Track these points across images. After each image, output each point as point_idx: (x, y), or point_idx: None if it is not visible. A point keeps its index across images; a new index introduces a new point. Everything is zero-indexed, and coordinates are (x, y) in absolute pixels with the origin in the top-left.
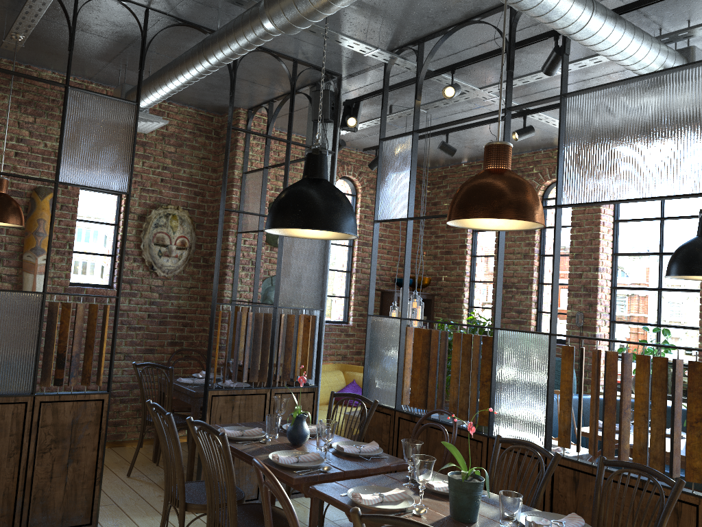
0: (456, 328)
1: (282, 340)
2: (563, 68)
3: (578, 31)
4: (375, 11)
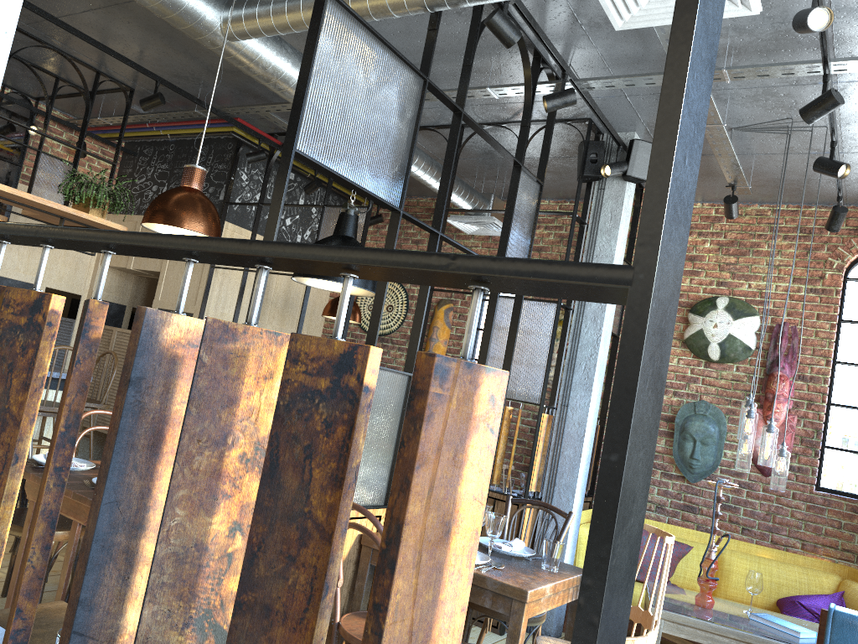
0: None
1: None
2: (425, 47)
3: (386, 10)
4: (450, 56)
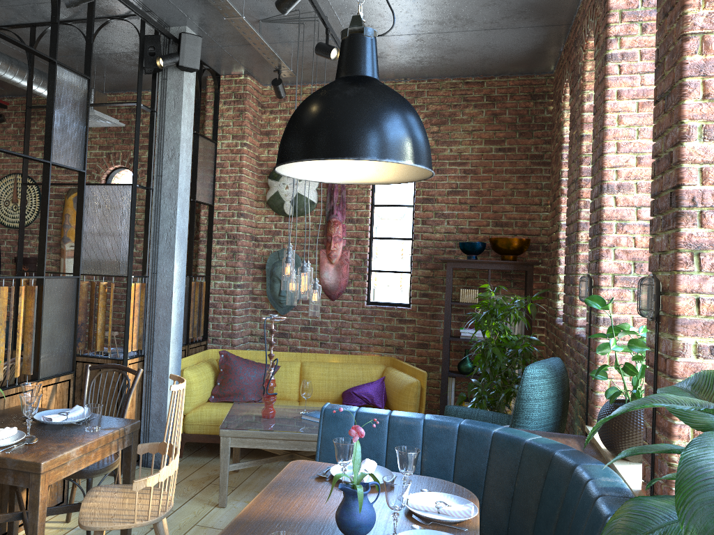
0: (553, 314)
1: (86, 307)
2: None
3: None
4: None
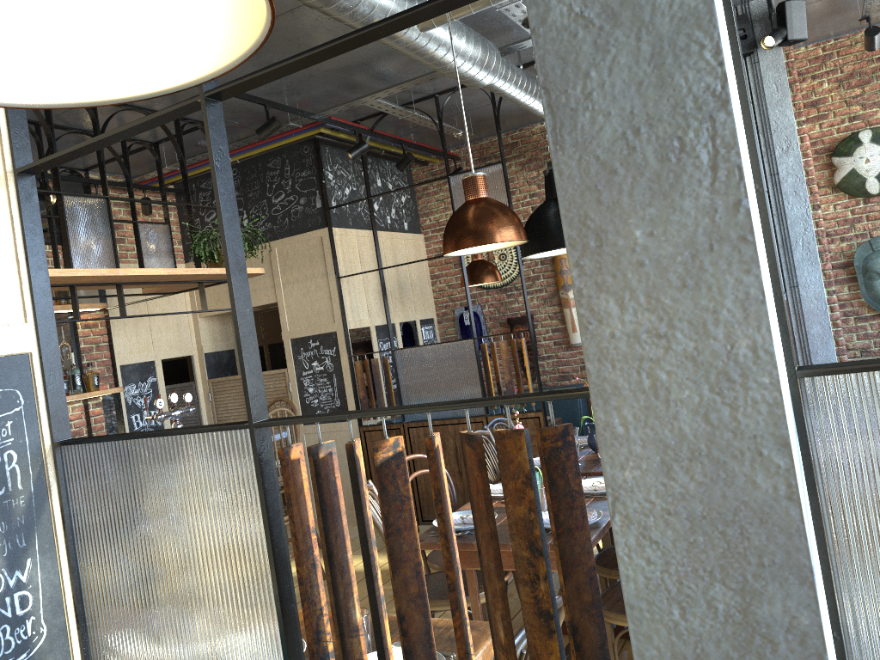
0: None
1: None
2: None
3: None
4: None
